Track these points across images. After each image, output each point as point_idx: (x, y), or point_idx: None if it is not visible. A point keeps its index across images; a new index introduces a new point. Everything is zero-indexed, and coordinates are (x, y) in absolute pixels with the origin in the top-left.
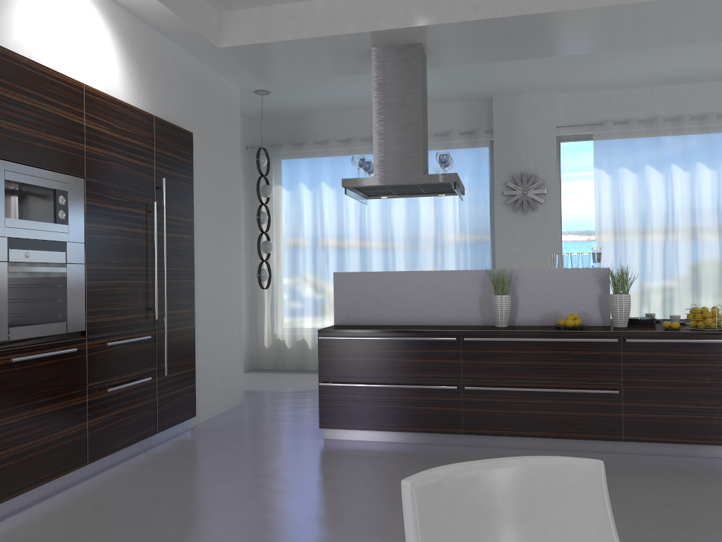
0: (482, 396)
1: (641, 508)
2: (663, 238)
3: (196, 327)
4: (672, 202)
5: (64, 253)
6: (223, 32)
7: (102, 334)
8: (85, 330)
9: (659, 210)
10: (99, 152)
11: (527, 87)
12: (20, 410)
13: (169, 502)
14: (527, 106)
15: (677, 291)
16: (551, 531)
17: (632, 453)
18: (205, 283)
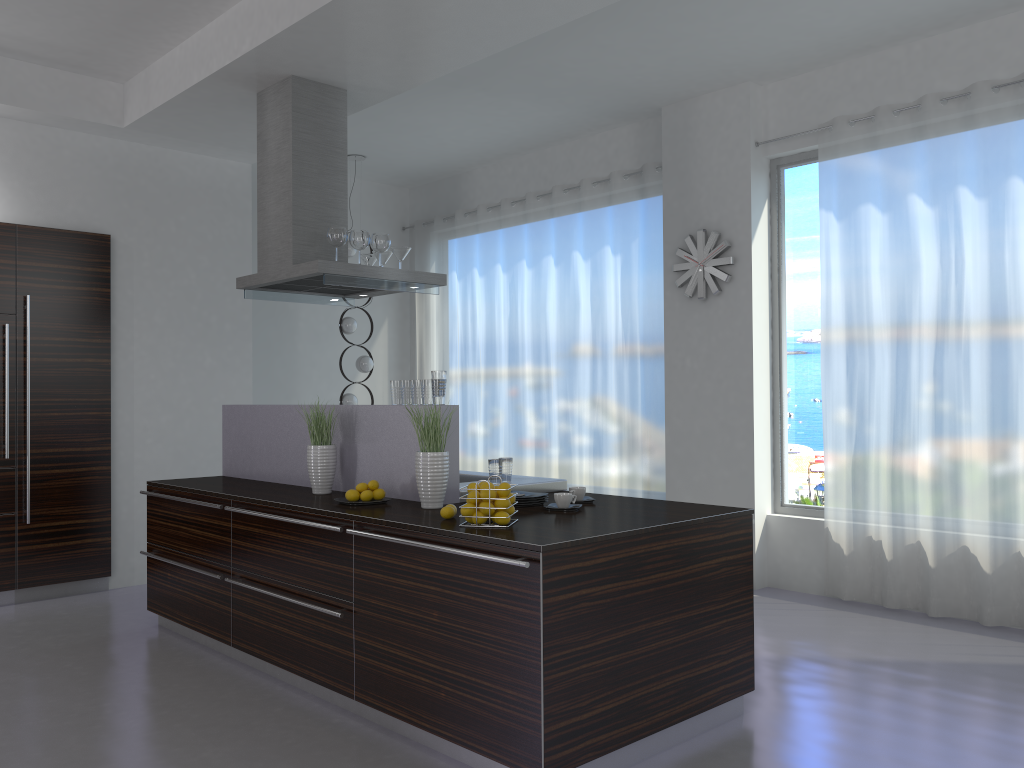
0: (245, 595)
1: None
2: (933, 338)
3: (127, 469)
4: (959, 265)
5: None
6: (126, 107)
7: None
8: None
9: (930, 282)
10: None
11: (689, 85)
12: None
13: None
14: (708, 115)
15: (968, 445)
16: None
17: (374, 723)
18: (152, 415)
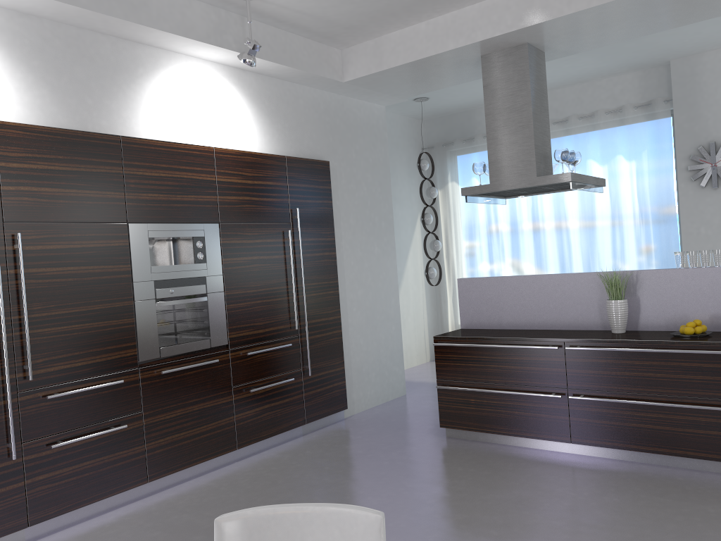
0: (588, 406)
1: None
2: None
3: (345, 331)
4: None
5: (204, 285)
6: (346, 67)
7: (244, 345)
8: (228, 344)
9: None
10: (231, 199)
11: (708, 45)
12: (174, 408)
13: (279, 487)
14: (712, 65)
15: None
16: None
17: None
18: (354, 291)
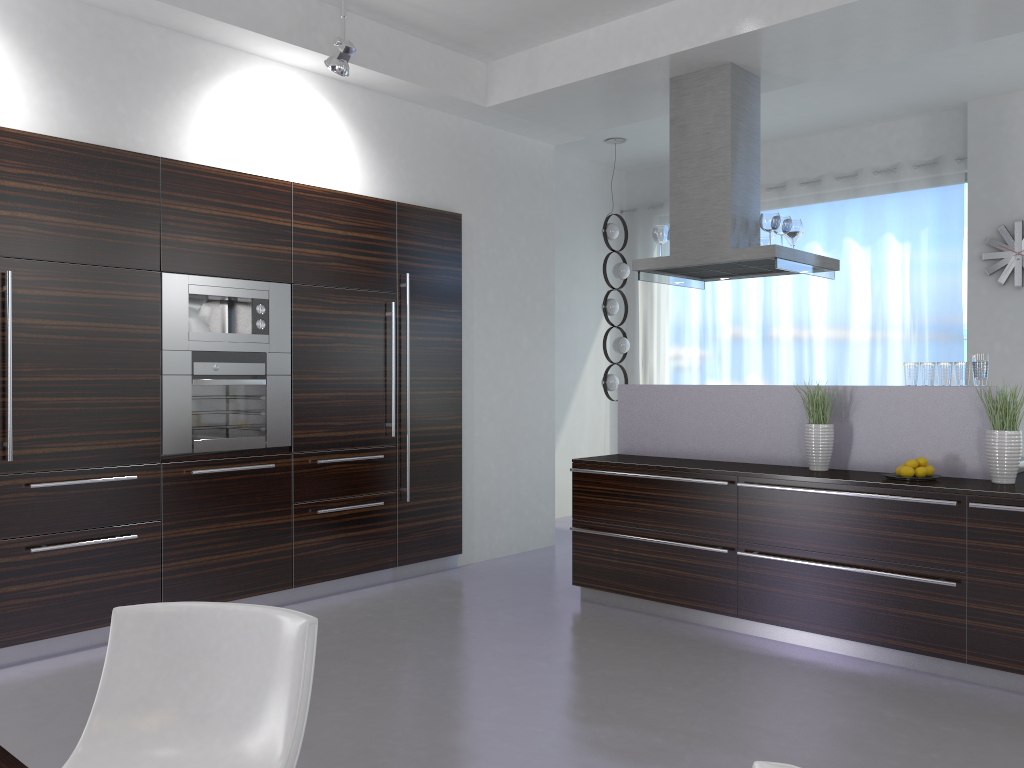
0: (763, 568)
1: (854, 753)
2: None
3: (469, 448)
4: None
5: (263, 364)
6: (491, 87)
7: (315, 450)
8: (292, 446)
9: None
10: (312, 253)
11: (1019, 82)
12: (206, 522)
13: (331, 638)
14: None
15: None
16: (251, 681)
17: (986, 685)
18: (486, 394)
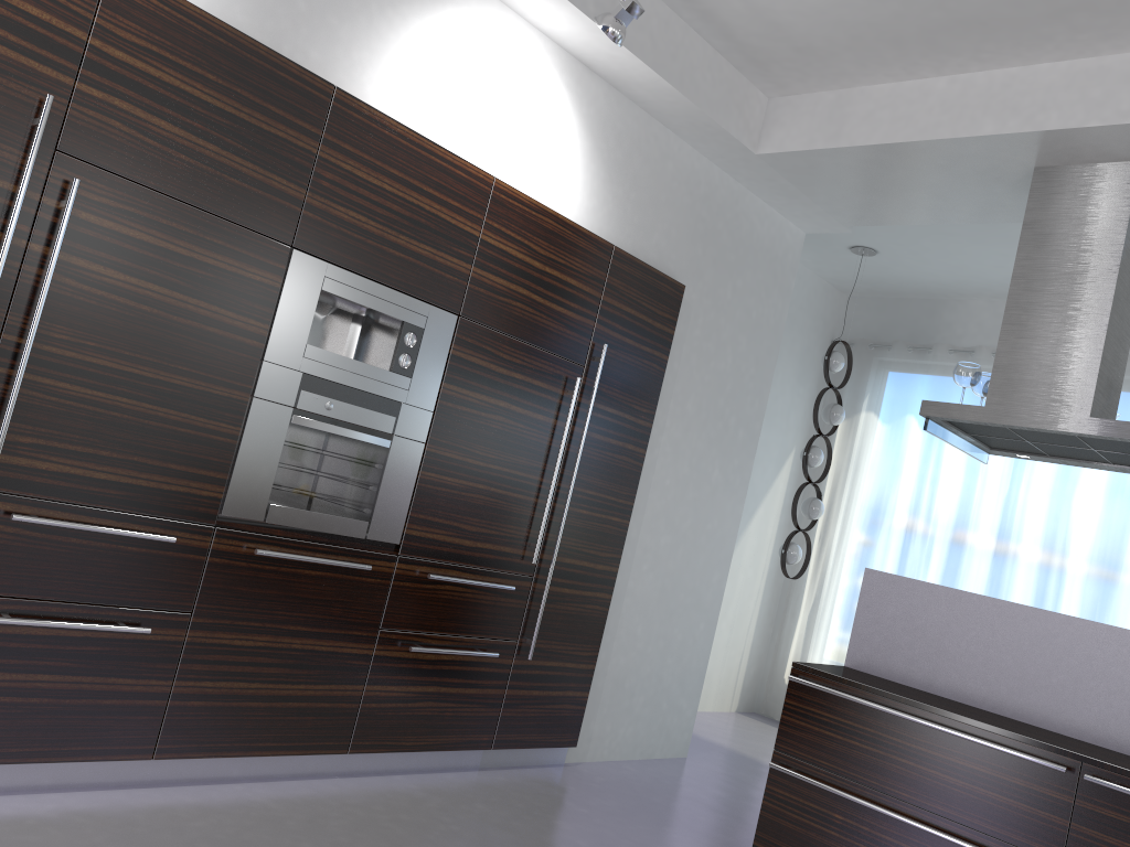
0: None
1: None
2: None
3: (617, 601)
4: None
5: (393, 418)
6: (769, 129)
7: (428, 558)
8: (400, 544)
9: None
10: (495, 281)
11: None
12: (255, 630)
13: None
14: None
15: None
16: None
17: None
18: (654, 533)
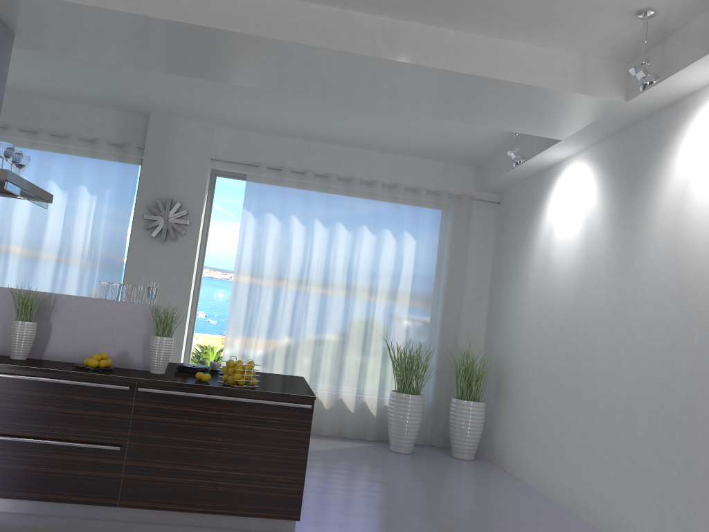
0: None
1: None
2: (295, 290)
3: None
4: (310, 256)
5: None
6: None
7: None
8: None
9: (297, 261)
10: None
11: (184, 111)
12: None
13: None
14: (184, 131)
15: (302, 344)
16: None
17: (129, 521)
18: None
